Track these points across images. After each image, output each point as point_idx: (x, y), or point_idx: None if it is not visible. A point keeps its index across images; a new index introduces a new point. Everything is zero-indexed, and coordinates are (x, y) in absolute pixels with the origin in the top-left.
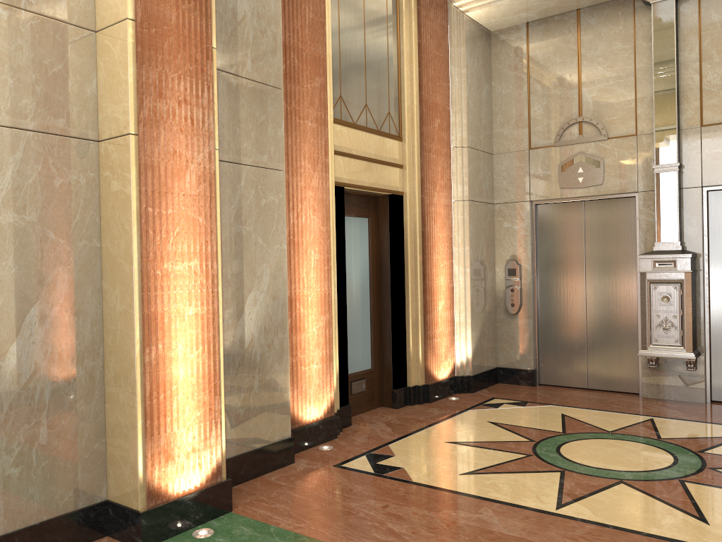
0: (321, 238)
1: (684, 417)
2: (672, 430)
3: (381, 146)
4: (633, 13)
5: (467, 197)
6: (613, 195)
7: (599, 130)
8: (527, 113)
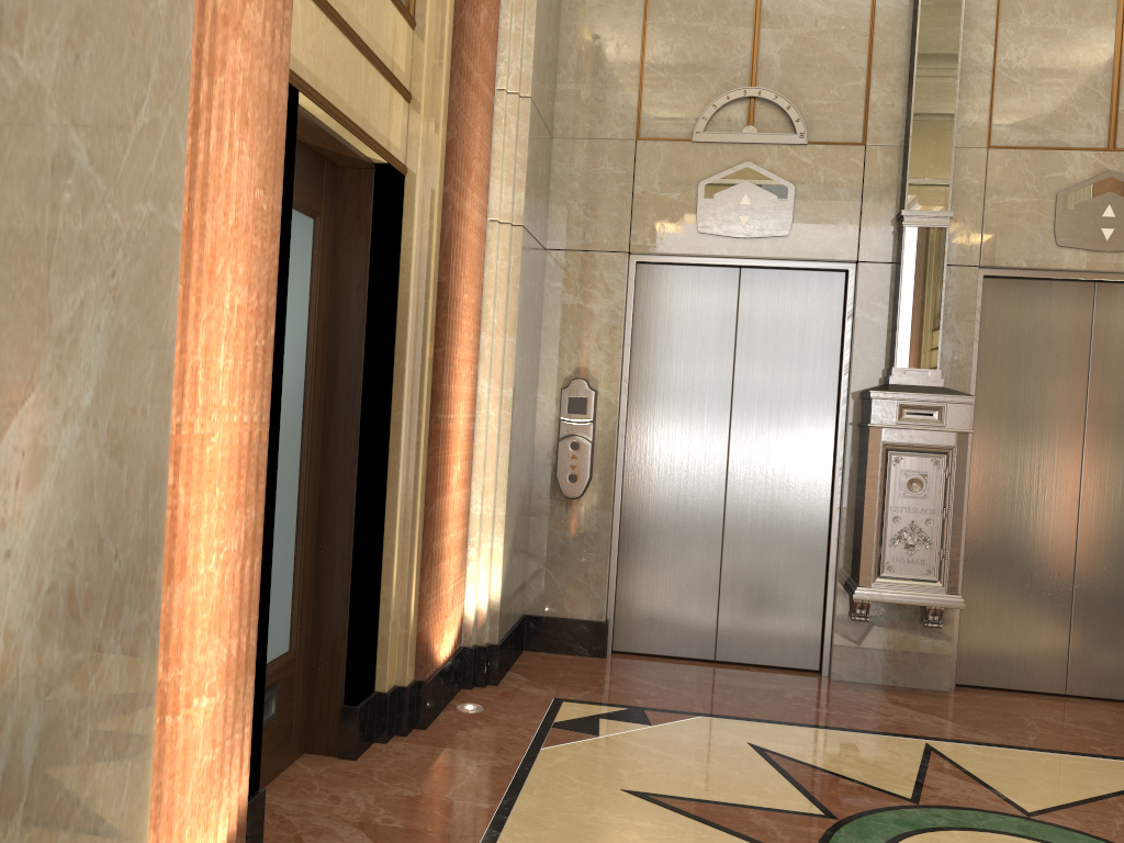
0: (254, 234)
1: (973, 735)
2: (1010, 782)
3: (380, 17)
4: None
5: (520, 218)
6: (805, 263)
7: (790, 124)
8: (640, 60)
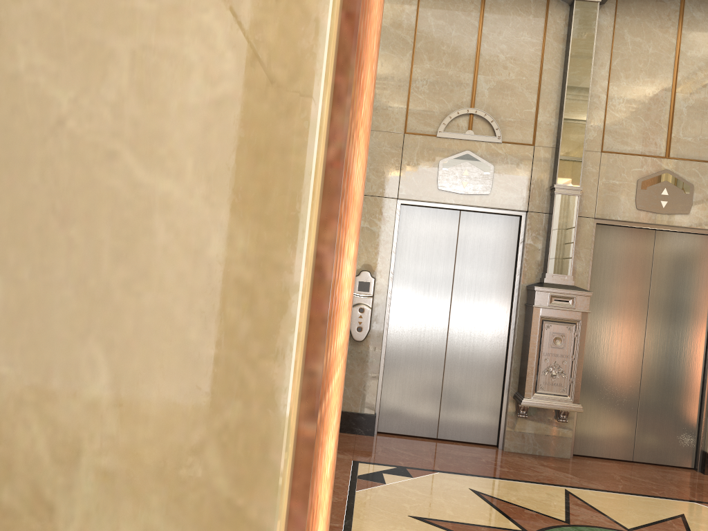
0: None
1: (589, 484)
2: (614, 511)
3: None
4: (546, 4)
5: None
6: (498, 210)
7: (492, 130)
8: (408, 88)
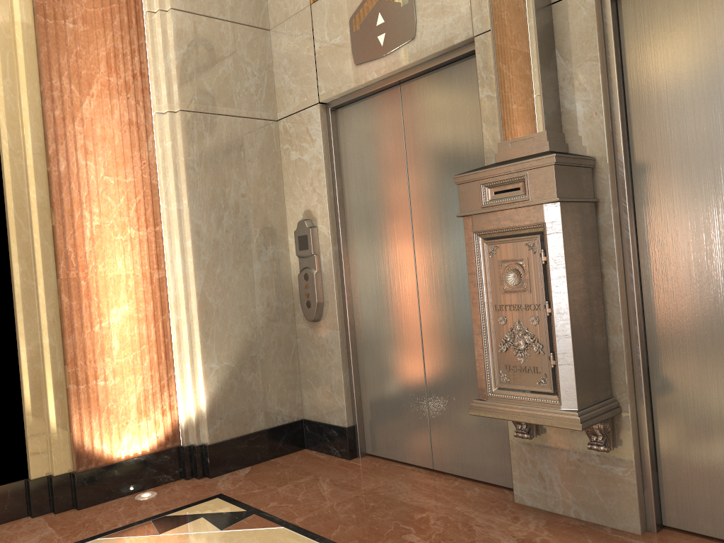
0: None
1: None
2: None
3: None
4: None
5: (178, 105)
6: (439, 59)
7: None
8: None
